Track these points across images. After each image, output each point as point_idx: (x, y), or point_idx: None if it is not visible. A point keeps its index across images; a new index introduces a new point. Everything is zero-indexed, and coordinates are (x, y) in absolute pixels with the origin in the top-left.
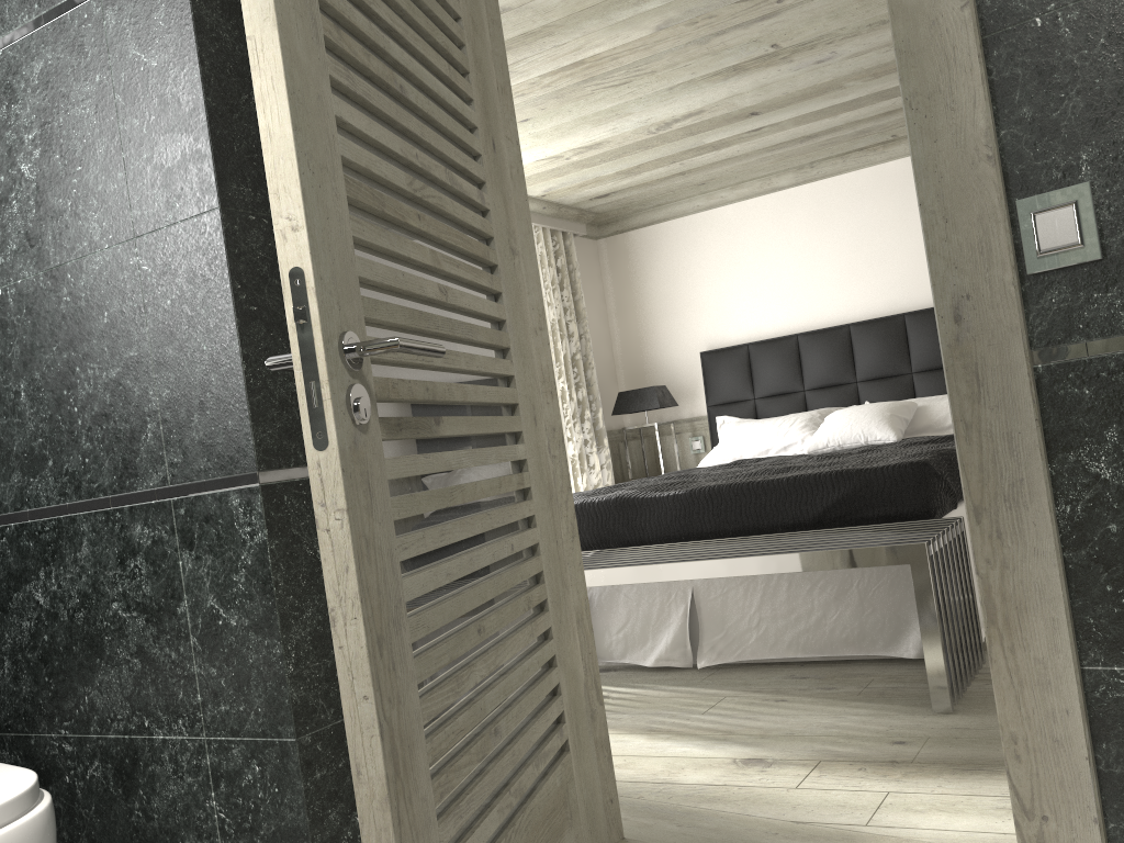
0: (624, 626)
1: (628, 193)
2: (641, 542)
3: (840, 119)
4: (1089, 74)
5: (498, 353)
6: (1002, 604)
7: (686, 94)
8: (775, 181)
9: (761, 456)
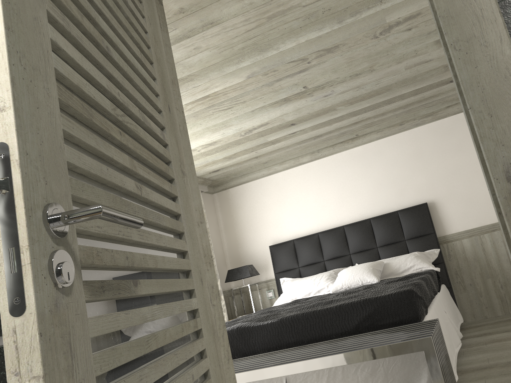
0: None
1: (229, 169)
2: (253, 353)
3: (333, 126)
4: None
5: (176, 236)
6: None
7: (260, 114)
8: (301, 160)
9: (306, 296)
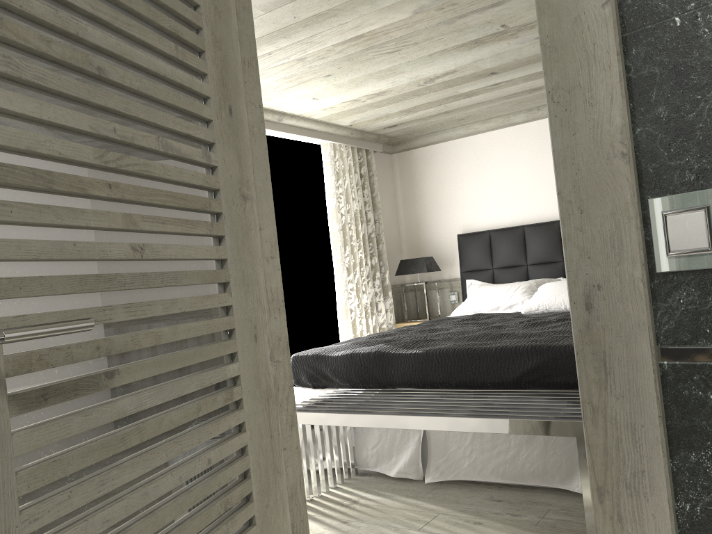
0: (376, 444)
1: (410, 124)
2: (391, 385)
3: None
4: None
5: (218, 287)
6: None
7: (442, 59)
8: (512, 118)
9: (493, 311)
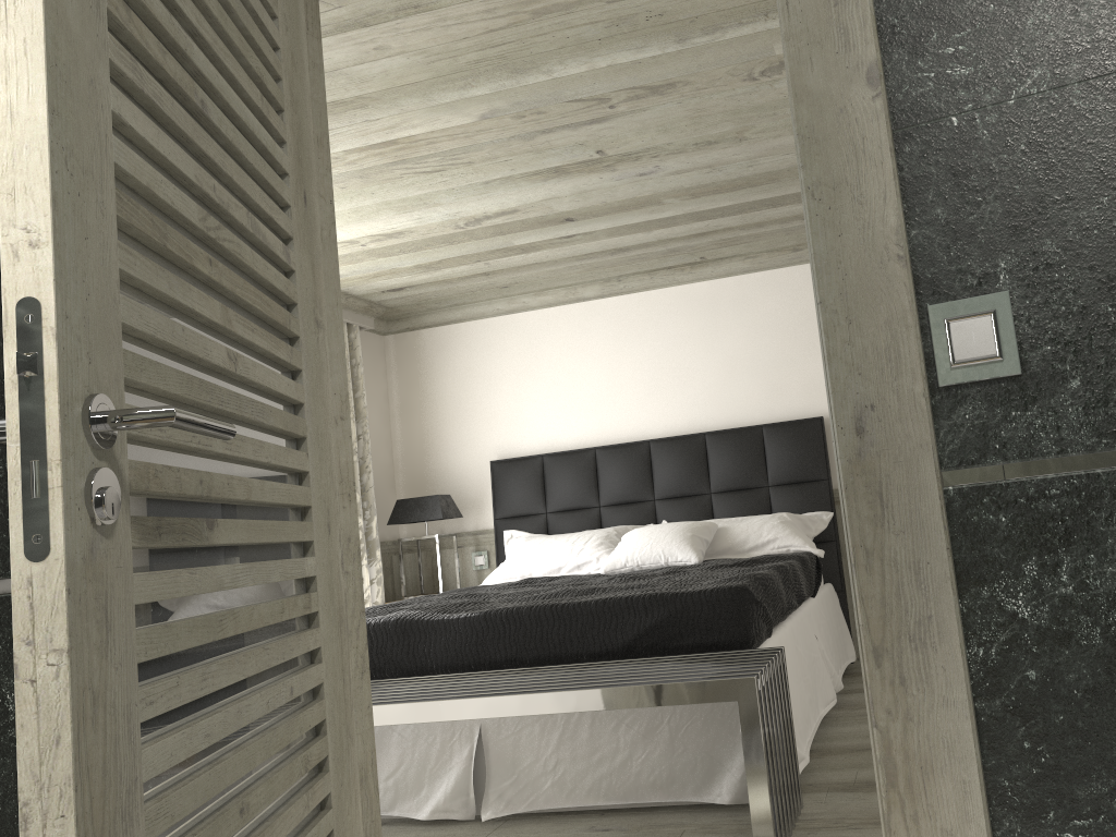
0: (395, 771)
1: (425, 289)
2: (423, 672)
3: (653, 235)
4: (1008, 179)
5: (291, 443)
6: (905, 763)
7: (502, 191)
8: (581, 291)
9: (552, 574)
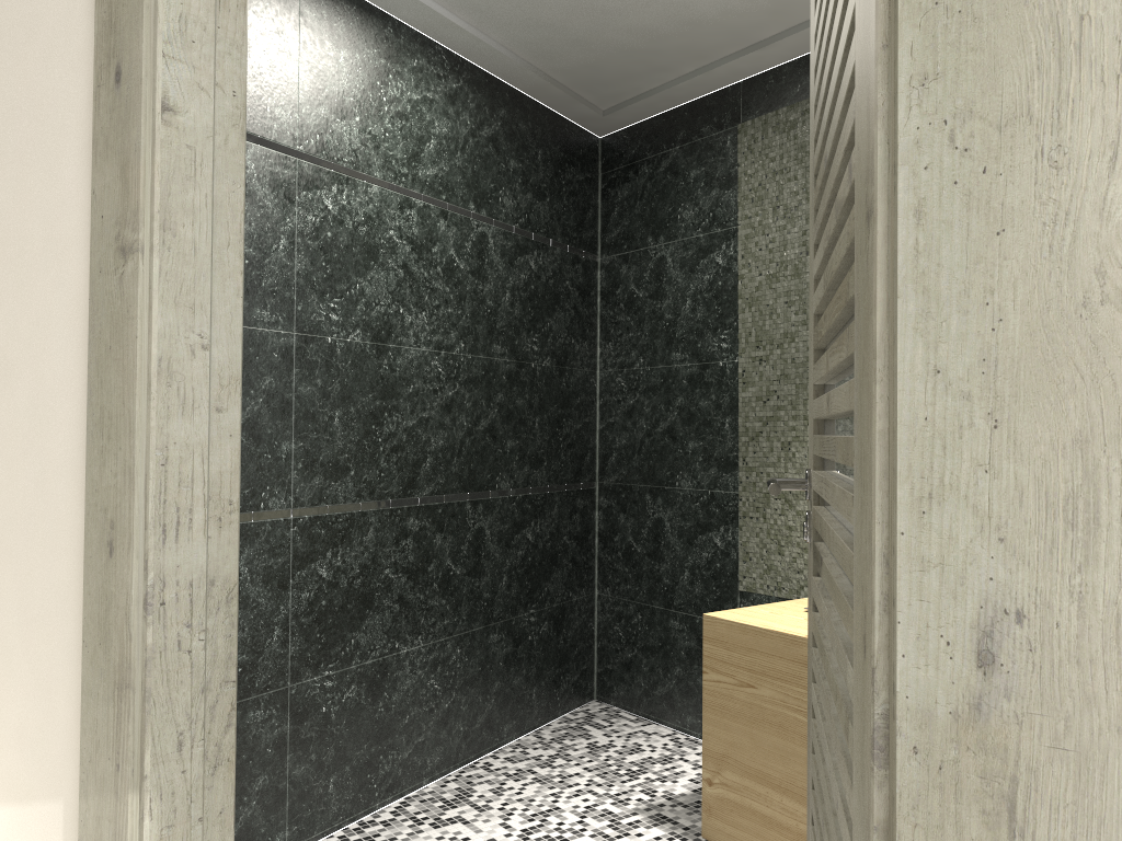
0: None
1: None
2: None
3: None
4: None
5: None
6: None
7: None
8: None
9: None
